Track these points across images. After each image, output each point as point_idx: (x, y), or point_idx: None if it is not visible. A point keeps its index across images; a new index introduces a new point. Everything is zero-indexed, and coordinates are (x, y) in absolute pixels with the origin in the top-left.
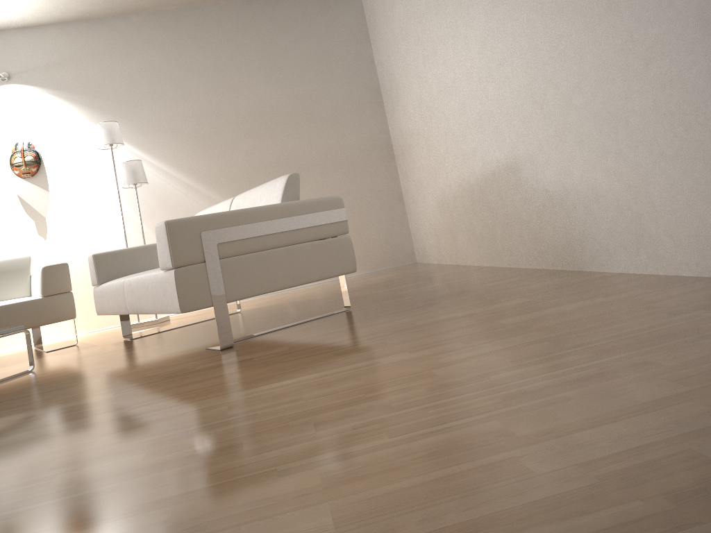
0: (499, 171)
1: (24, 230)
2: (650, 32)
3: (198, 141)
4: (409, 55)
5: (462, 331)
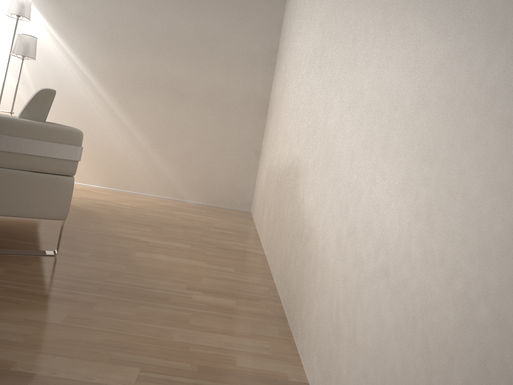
0: (292, 168)
1: None
2: (441, 48)
3: (106, 41)
4: (292, 25)
5: None
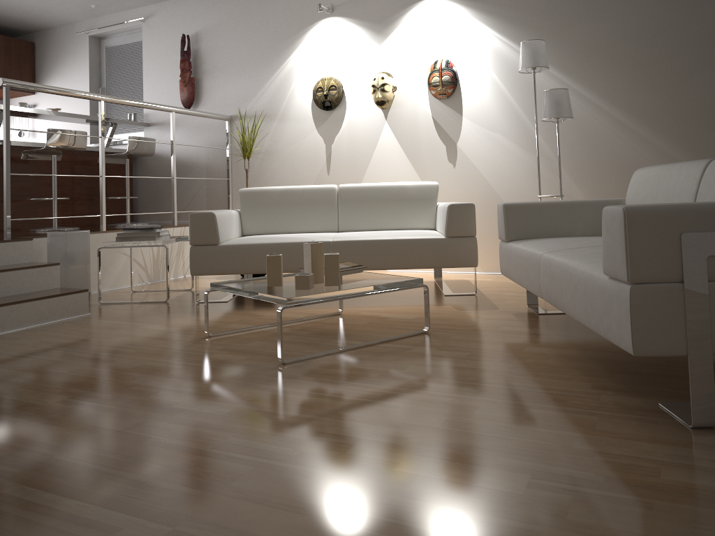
0: None
1: (435, 154)
2: None
3: (641, 68)
4: None
5: None
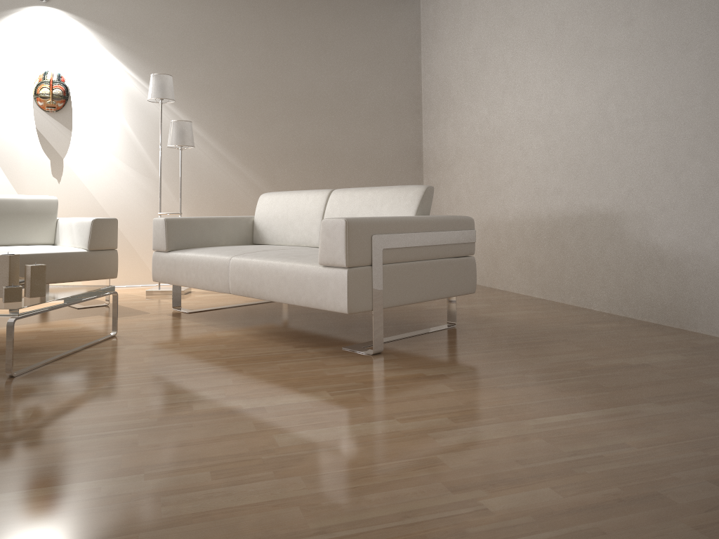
0: (590, 216)
1: (37, 167)
2: None
3: (238, 111)
4: (482, 77)
5: (675, 386)
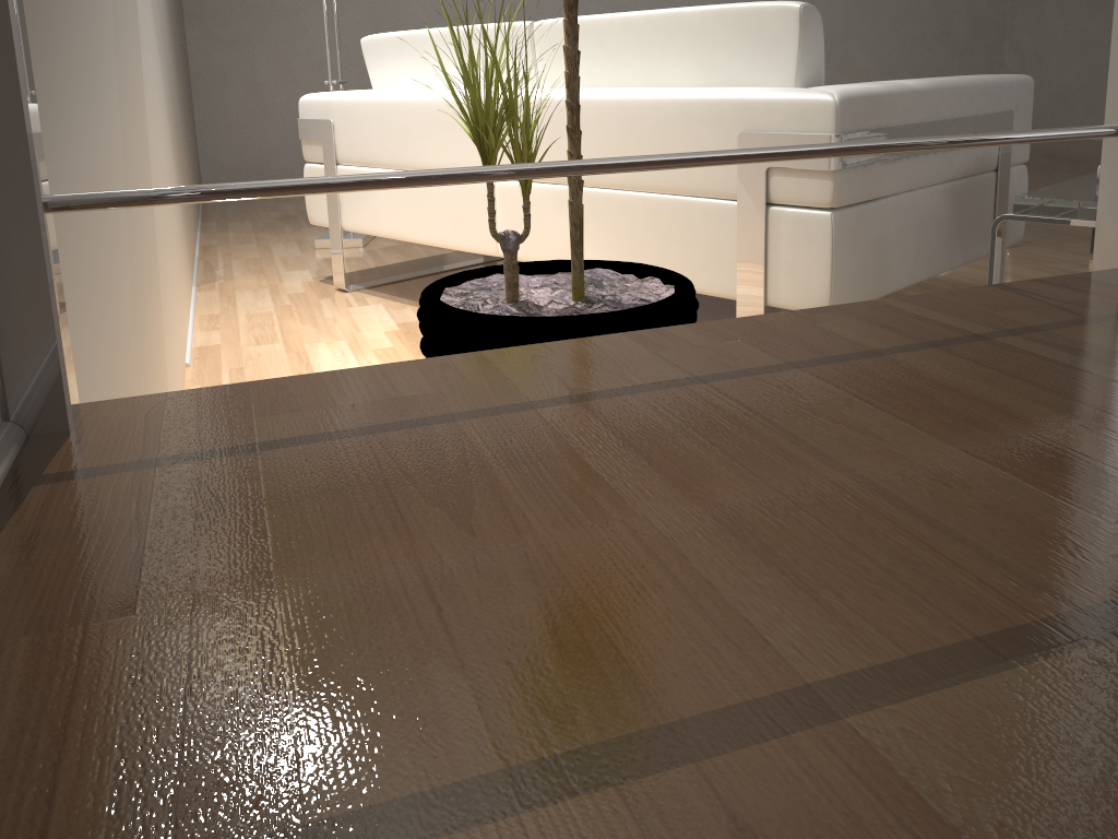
0: None
1: None
2: None
3: None
4: None
5: None
